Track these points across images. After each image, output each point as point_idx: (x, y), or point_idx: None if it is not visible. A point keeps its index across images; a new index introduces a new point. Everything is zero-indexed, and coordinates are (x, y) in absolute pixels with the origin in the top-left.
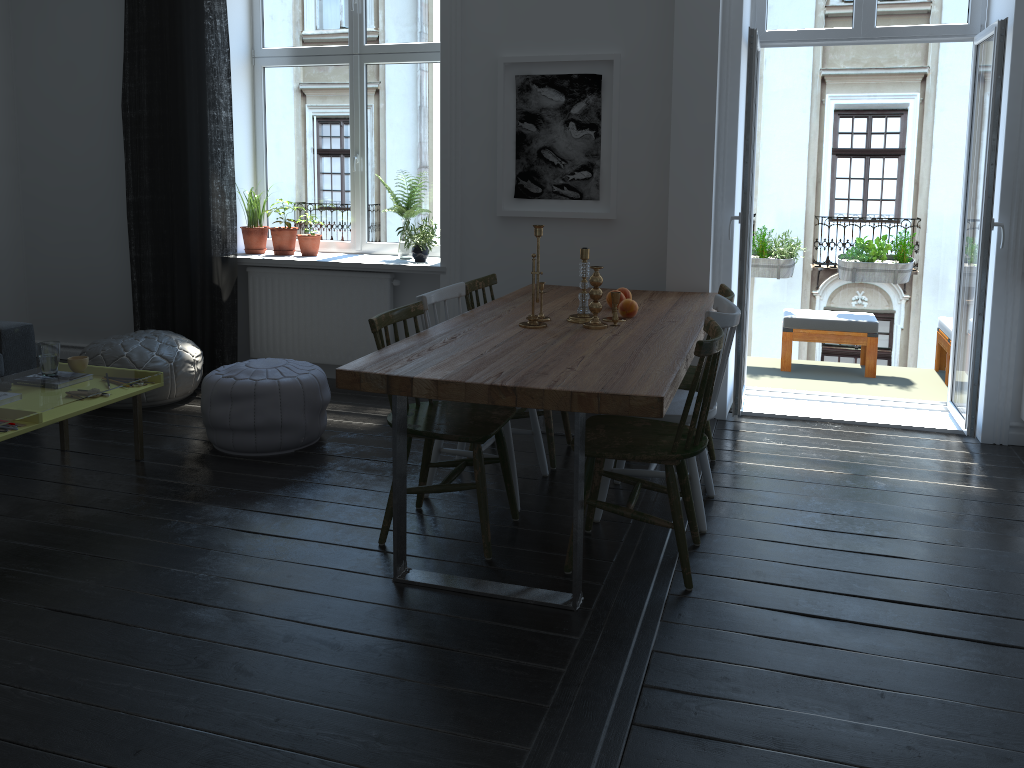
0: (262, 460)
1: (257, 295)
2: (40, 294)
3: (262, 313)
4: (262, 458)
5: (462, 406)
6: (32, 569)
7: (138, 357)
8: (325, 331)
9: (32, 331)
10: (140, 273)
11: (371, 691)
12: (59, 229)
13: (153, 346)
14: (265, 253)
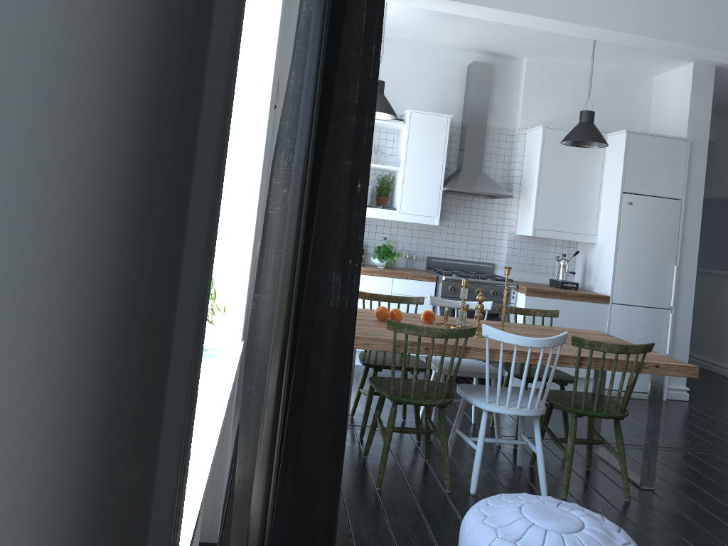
0: None
1: None
2: None
3: None
4: None
5: (562, 399)
6: None
7: None
8: None
9: None
10: None
11: (722, 479)
12: None
13: None
14: None
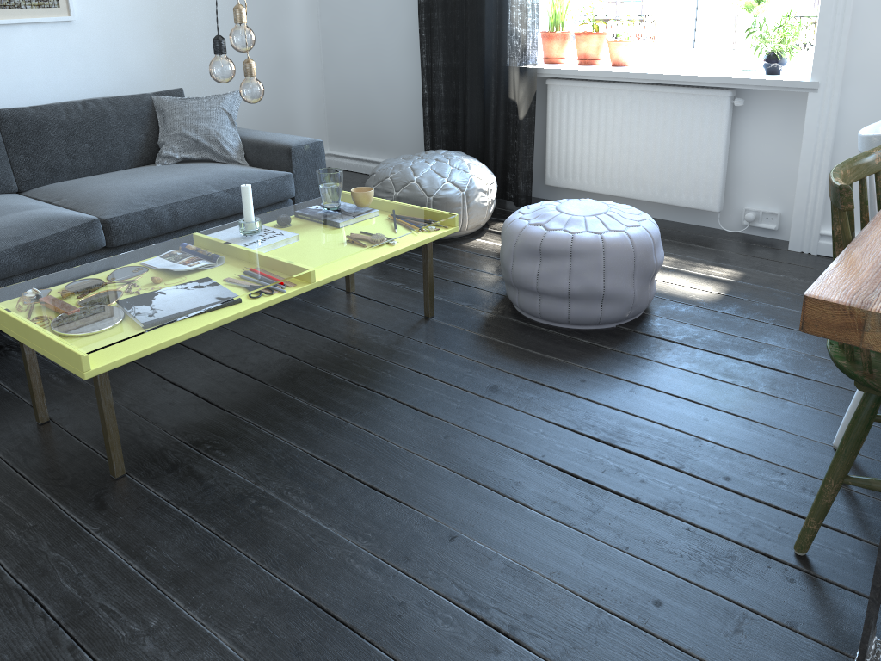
0: (576, 337)
1: (557, 113)
2: (337, 105)
3: (561, 134)
4: (575, 333)
5: None
6: (294, 499)
7: (428, 183)
8: (637, 160)
9: (322, 148)
10: (431, 85)
11: None
12: (353, 37)
13: (444, 171)
14: (566, 63)
